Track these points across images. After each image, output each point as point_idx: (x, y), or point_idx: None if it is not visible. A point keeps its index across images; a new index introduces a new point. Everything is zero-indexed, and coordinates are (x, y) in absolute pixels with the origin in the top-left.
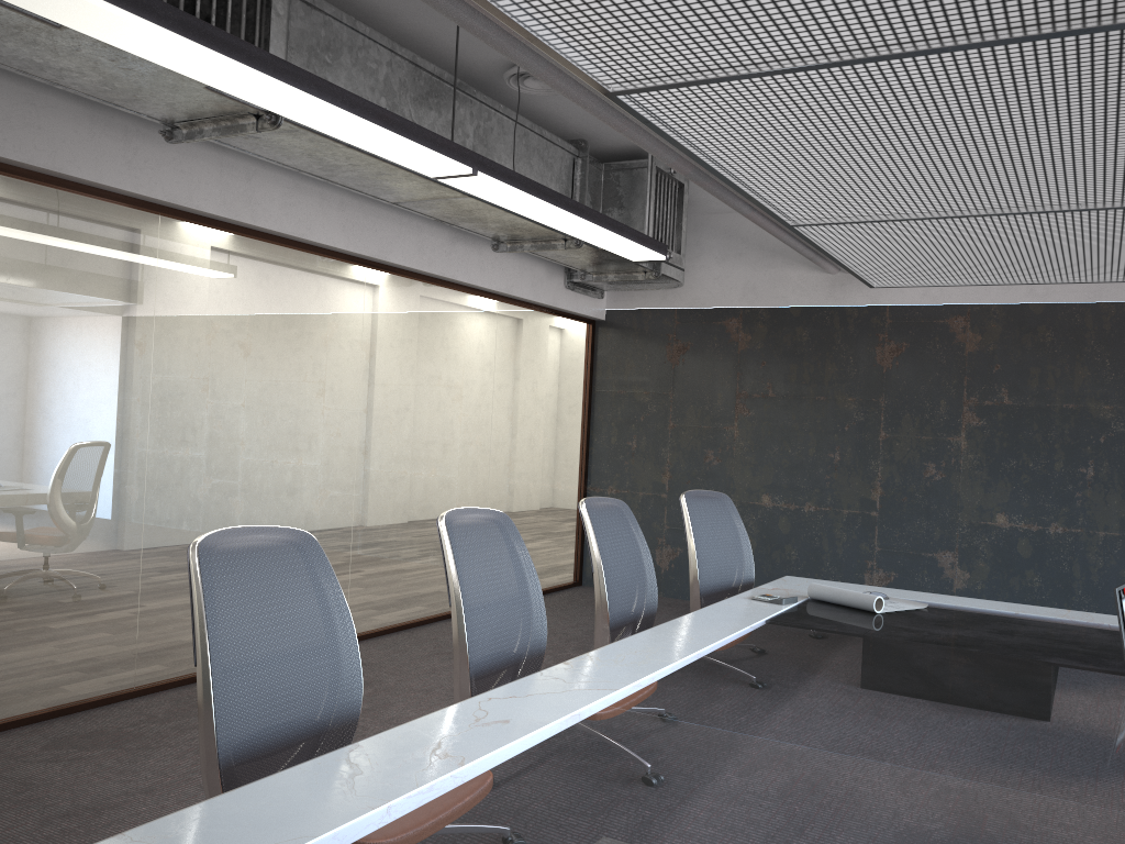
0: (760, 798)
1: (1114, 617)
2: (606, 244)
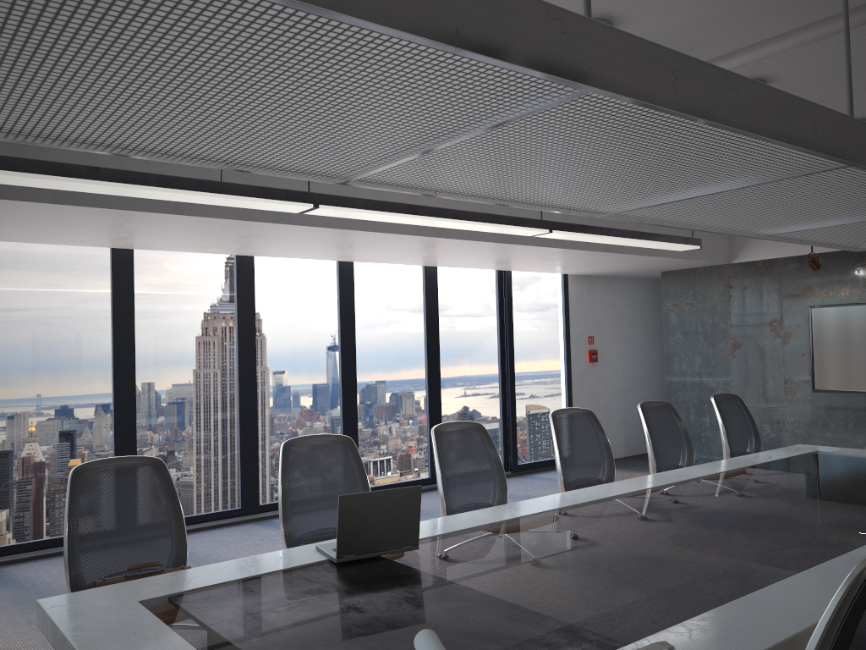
0: (773, 512)
1: (82, 630)
2: None
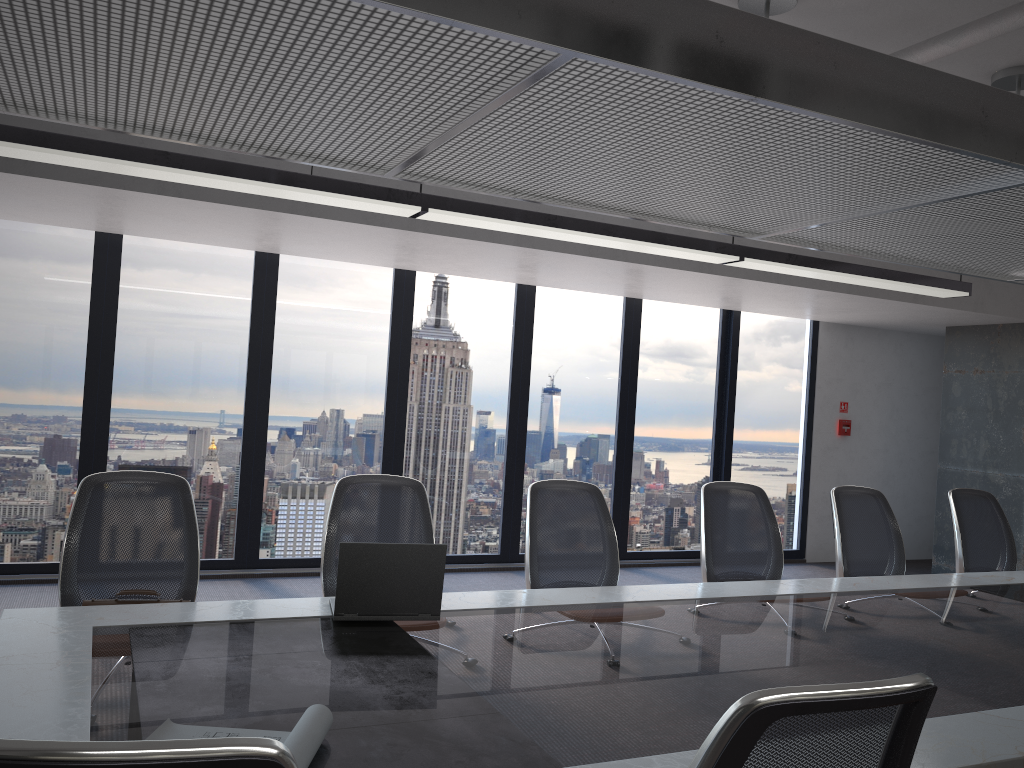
0: (936, 646)
1: (8, 646)
2: None
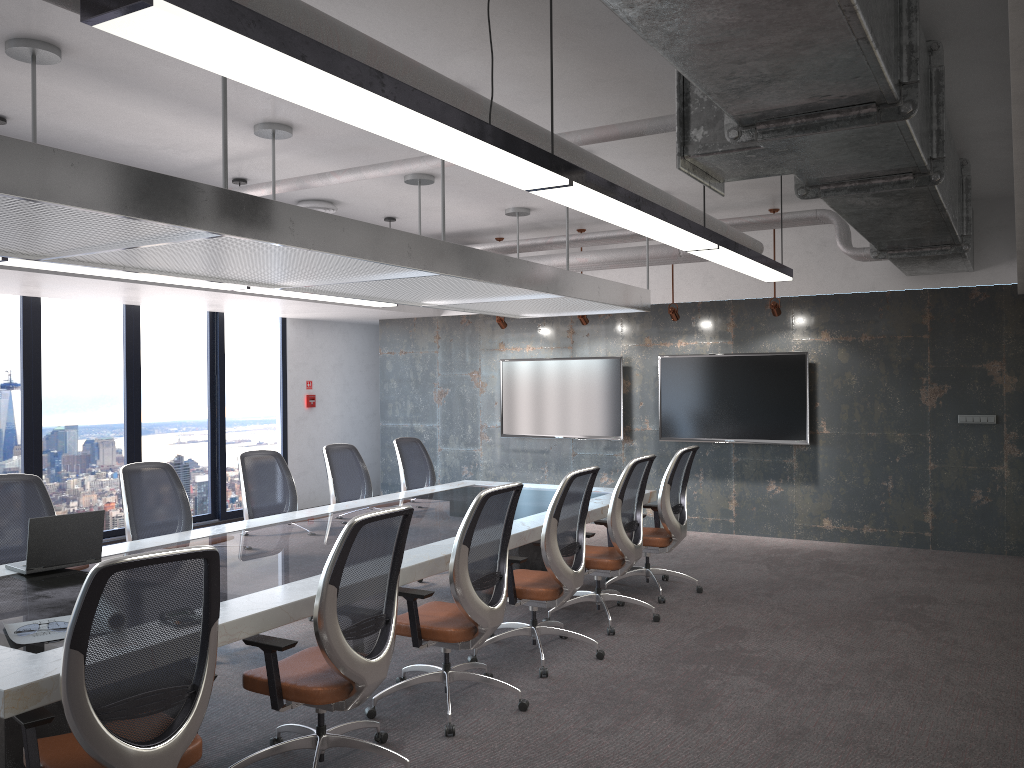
0: None
1: None
2: (298, 82)
